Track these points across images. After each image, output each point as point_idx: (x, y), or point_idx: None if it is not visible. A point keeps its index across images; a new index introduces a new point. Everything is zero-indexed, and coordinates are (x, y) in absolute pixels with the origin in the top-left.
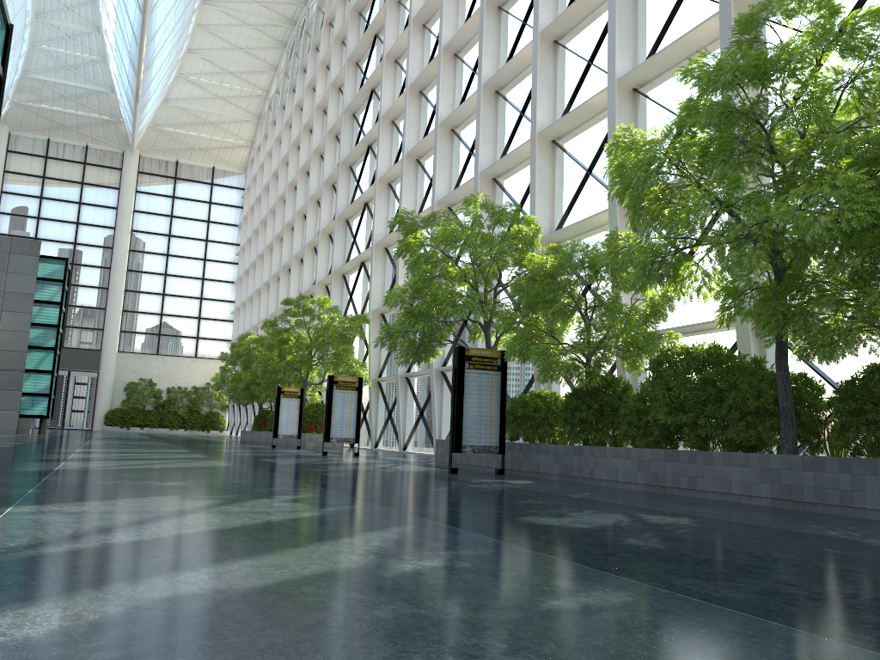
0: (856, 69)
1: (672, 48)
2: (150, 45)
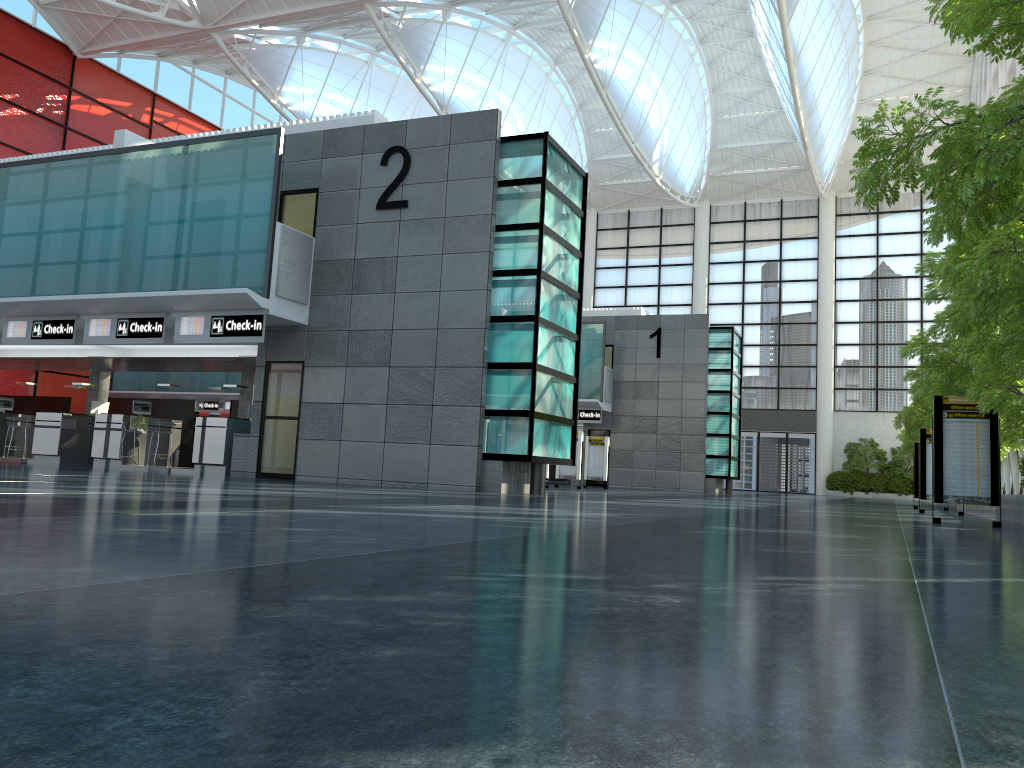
0: None
1: None
2: (807, 91)
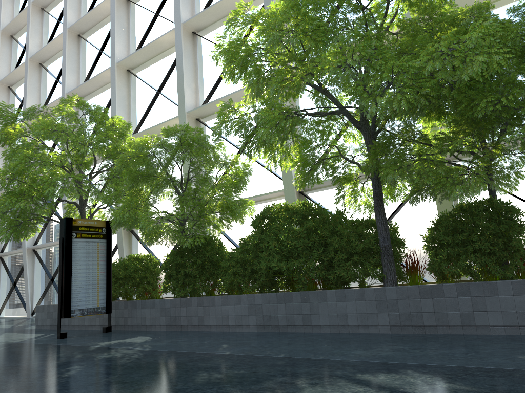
0: None
1: (225, 1)
2: None
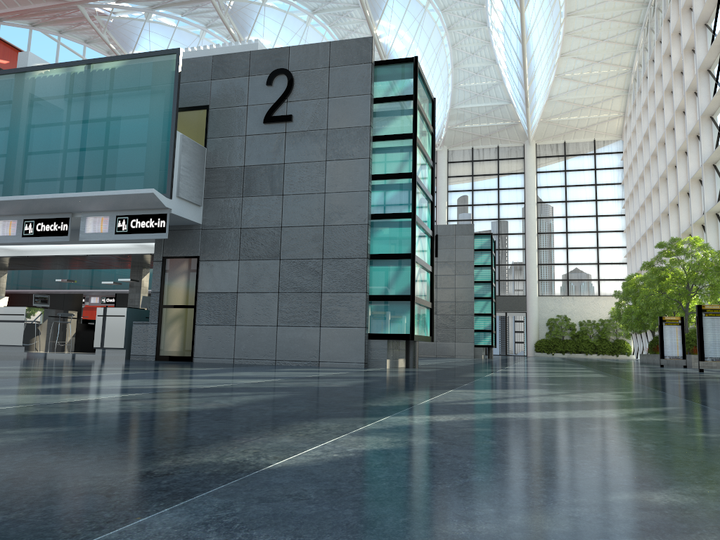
0: None
1: None
2: (531, 63)
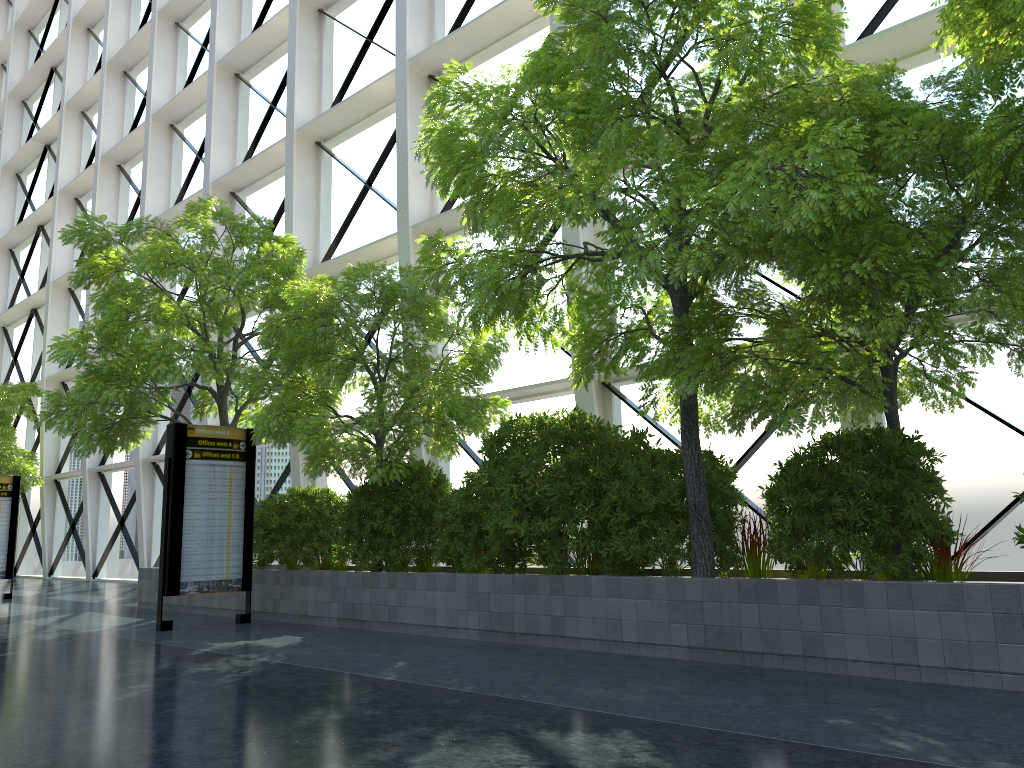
0: (796, 3)
1: (484, 21)
2: None
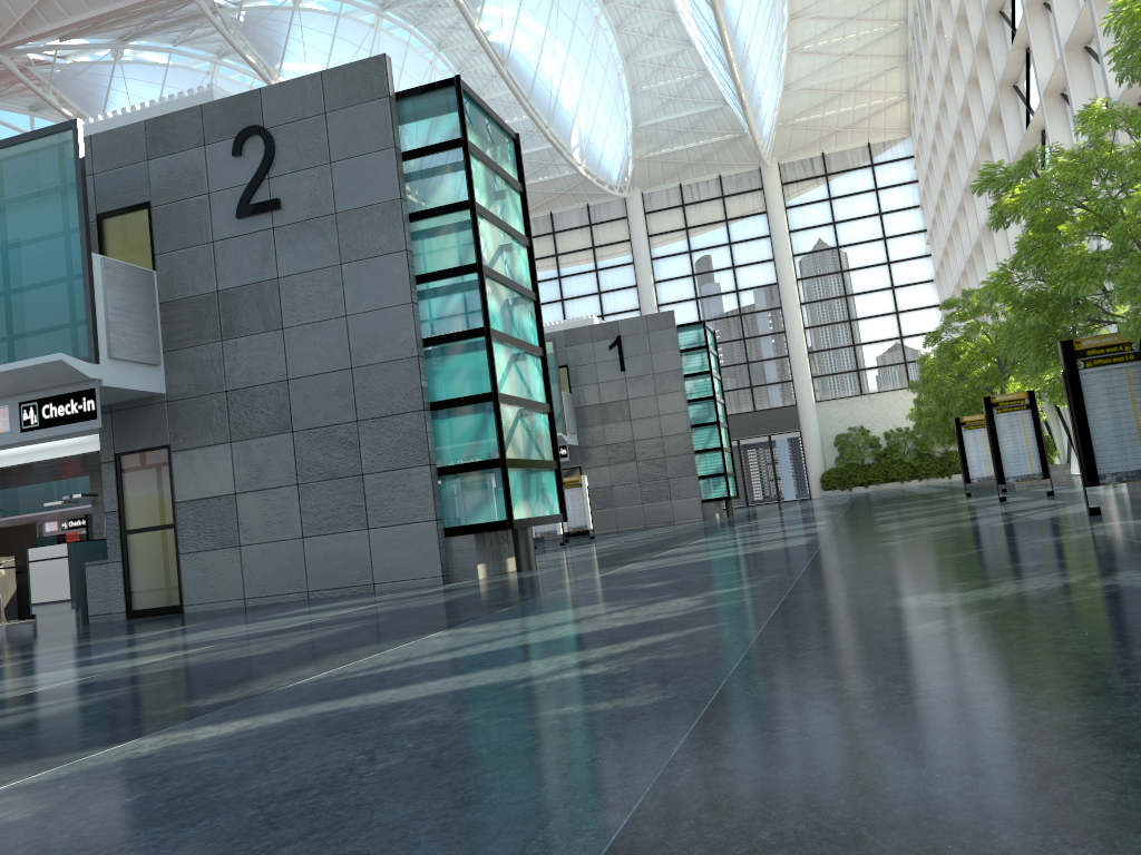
0: None
1: None
2: (737, 39)
